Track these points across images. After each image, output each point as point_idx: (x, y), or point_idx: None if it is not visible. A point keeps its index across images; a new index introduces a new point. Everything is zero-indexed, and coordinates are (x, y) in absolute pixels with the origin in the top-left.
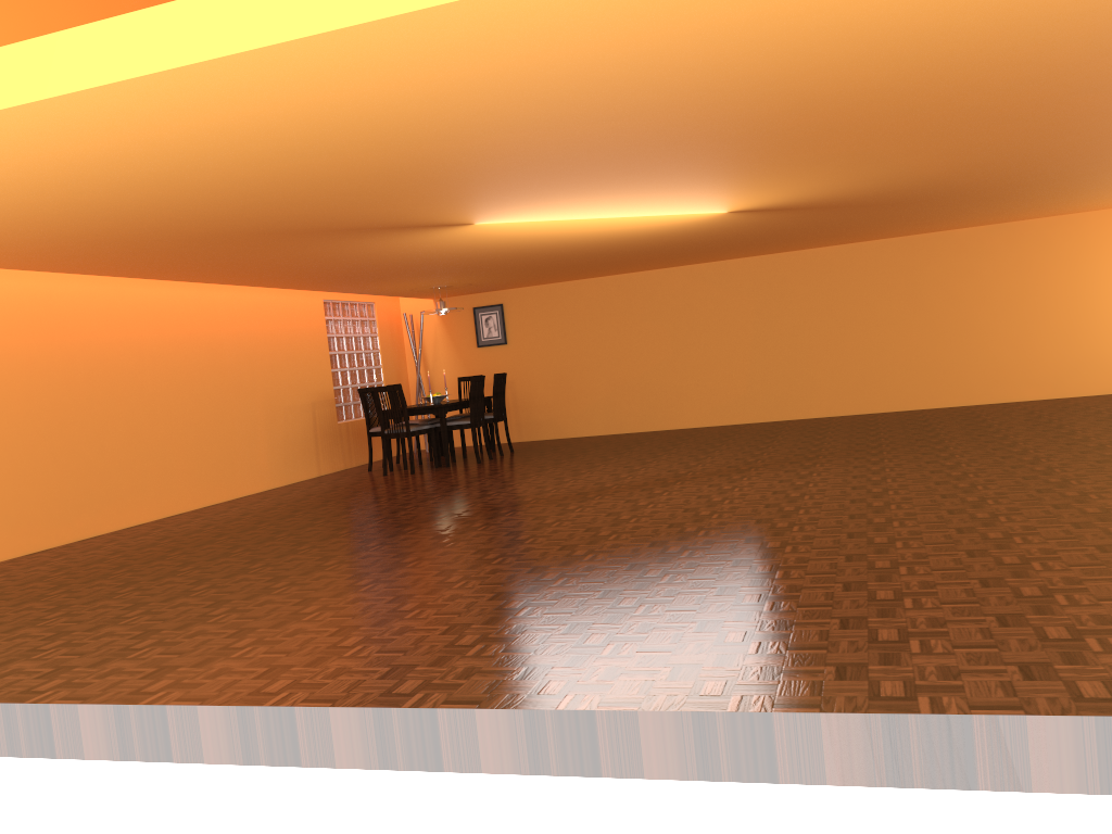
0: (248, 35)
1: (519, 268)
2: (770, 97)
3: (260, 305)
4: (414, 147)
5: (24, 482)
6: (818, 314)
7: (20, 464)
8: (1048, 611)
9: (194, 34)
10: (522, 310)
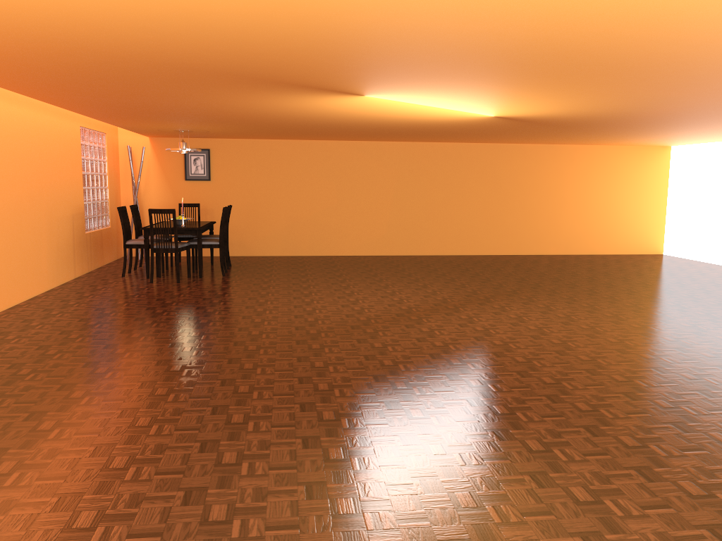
0: None
1: (271, 127)
2: None
3: (45, 125)
4: (559, 34)
5: None
6: (437, 186)
7: None
8: None
9: None
10: (226, 156)
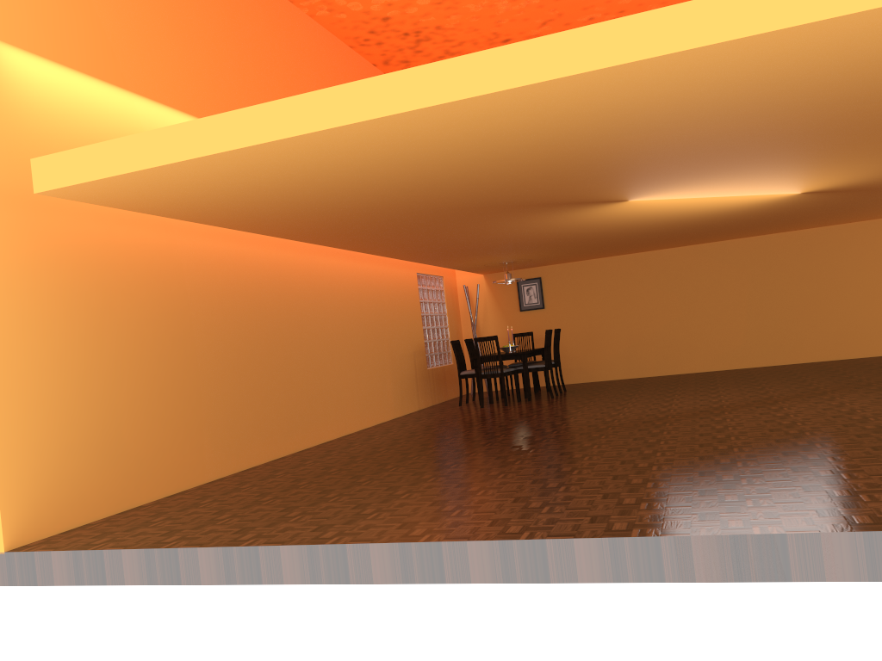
0: (759, 22)
1: (585, 245)
2: None
3: (384, 275)
4: (711, 125)
5: (268, 404)
6: (802, 281)
7: (265, 389)
8: None
9: (709, 23)
10: (557, 281)
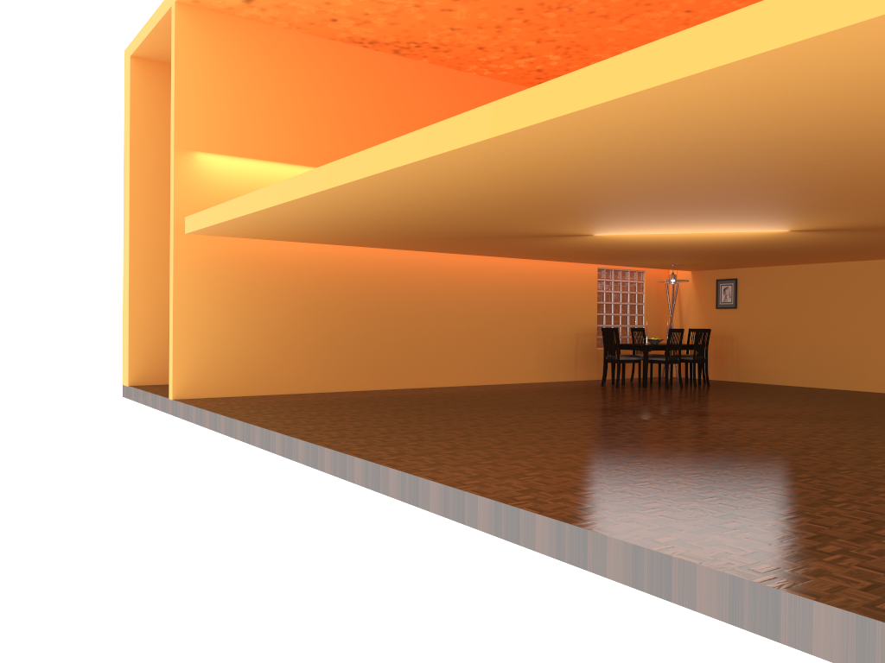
0: (327, 183)
1: (708, 256)
2: (615, 188)
3: (545, 269)
4: (464, 209)
5: (379, 354)
6: None
7: (379, 344)
8: (614, 483)
9: (317, 181)
10: (750, 284)
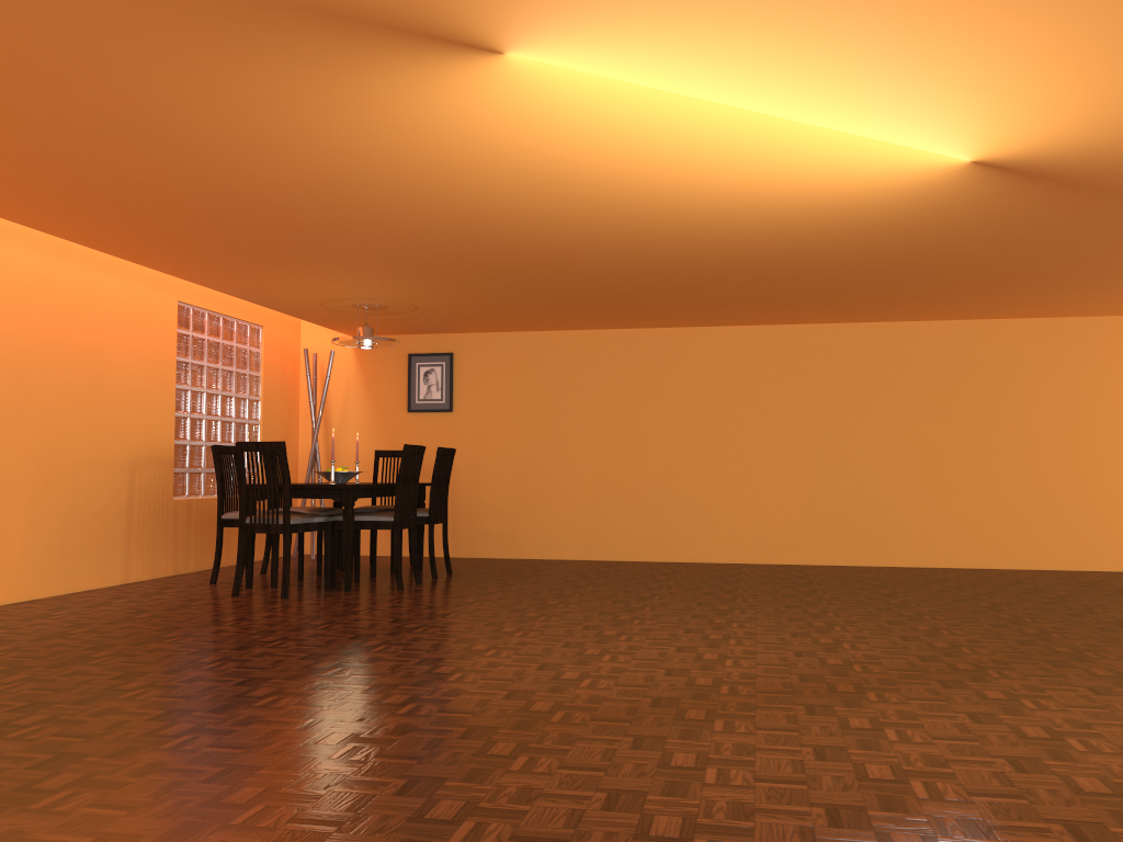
0: None
1: (505, 278)
2: None
3: (57, 281)
4: None
5: None
6: (917, 415)
7: None
8: None
9: None
10: (481, 364)
